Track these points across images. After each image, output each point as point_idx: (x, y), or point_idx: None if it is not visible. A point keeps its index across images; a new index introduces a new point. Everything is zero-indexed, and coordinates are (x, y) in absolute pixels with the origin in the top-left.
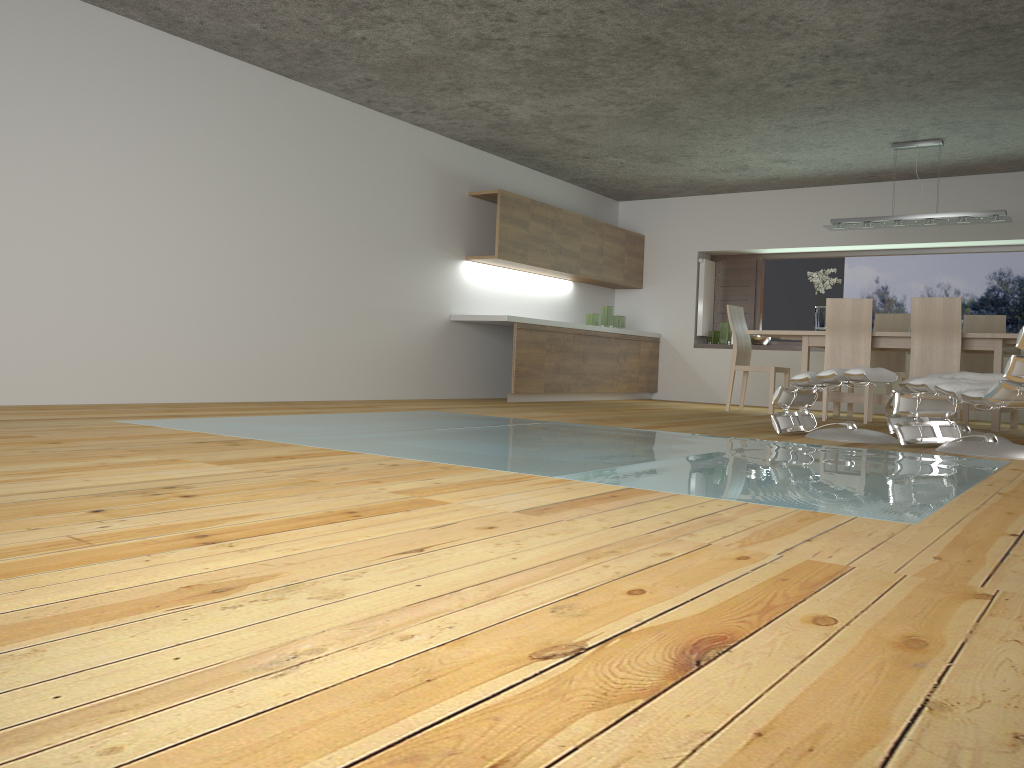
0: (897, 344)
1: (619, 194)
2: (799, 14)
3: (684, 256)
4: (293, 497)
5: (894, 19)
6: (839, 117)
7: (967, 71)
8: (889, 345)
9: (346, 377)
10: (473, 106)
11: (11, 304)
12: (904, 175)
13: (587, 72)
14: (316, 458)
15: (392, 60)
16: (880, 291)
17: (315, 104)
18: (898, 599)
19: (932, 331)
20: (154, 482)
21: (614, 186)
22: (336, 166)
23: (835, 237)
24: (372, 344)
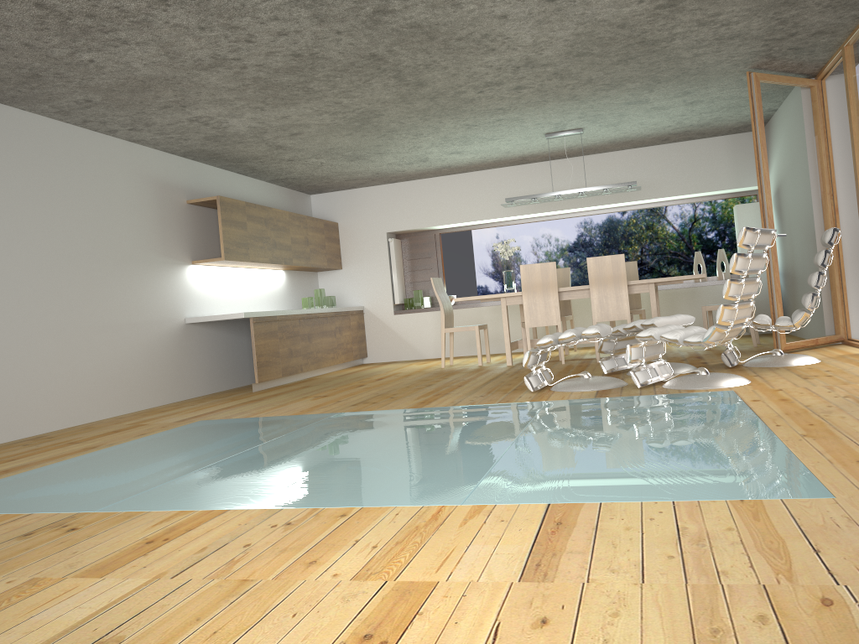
0: (576, 296)
1: (312, 189)
2: (507, 33)
3: (375, 237)
4: (265, 624)
5: (579, 36)
6: (512, 115)
7: (618, 76)
8: (570, 297)
9: (96, 397)
10: (193, 121)
11: None
12: (546, 157)
13: (311, 86)
14: (193, 532)
15: (118, 81)
16: (536, 251)
17: (29, 127)
18: None
19: (605, 283)
20: (60, 641)
21: (310, 182)
22: (58, 188)
23: (498, 211)
24: (117, 359)
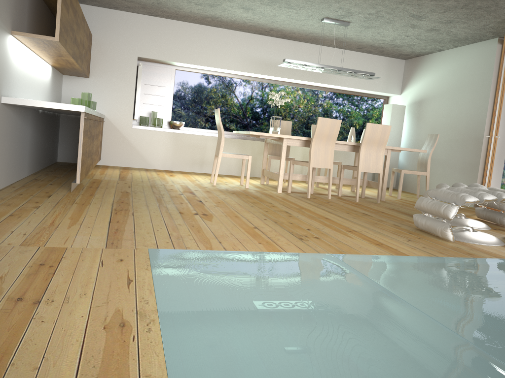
0: (339, 148)
1: None
2: None
3: (126, 58)
4: None
5: None
6: None
7: None
8: (335, 148)
9: None
10: None
11: None
12: (282, 35)
13: None
14: None
15: None
16: (246, 101)
17: None
18: None
19: (372, 144)
20: None
21: None
22: None
23: (234, 65)
24: None
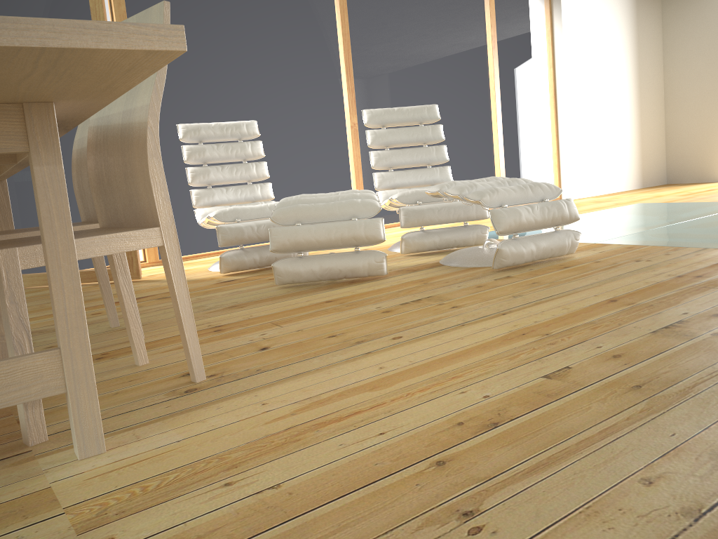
0: None
1: None
2: None
3: None
4: None
5: None
6: None
7: None
8: None
9: None
10: None
11: None
12: None
13: None
14: None
15: None
16: None
17: None
18: (673, 194)
19: None
20: None
21: None
22: None
23: None
24: None
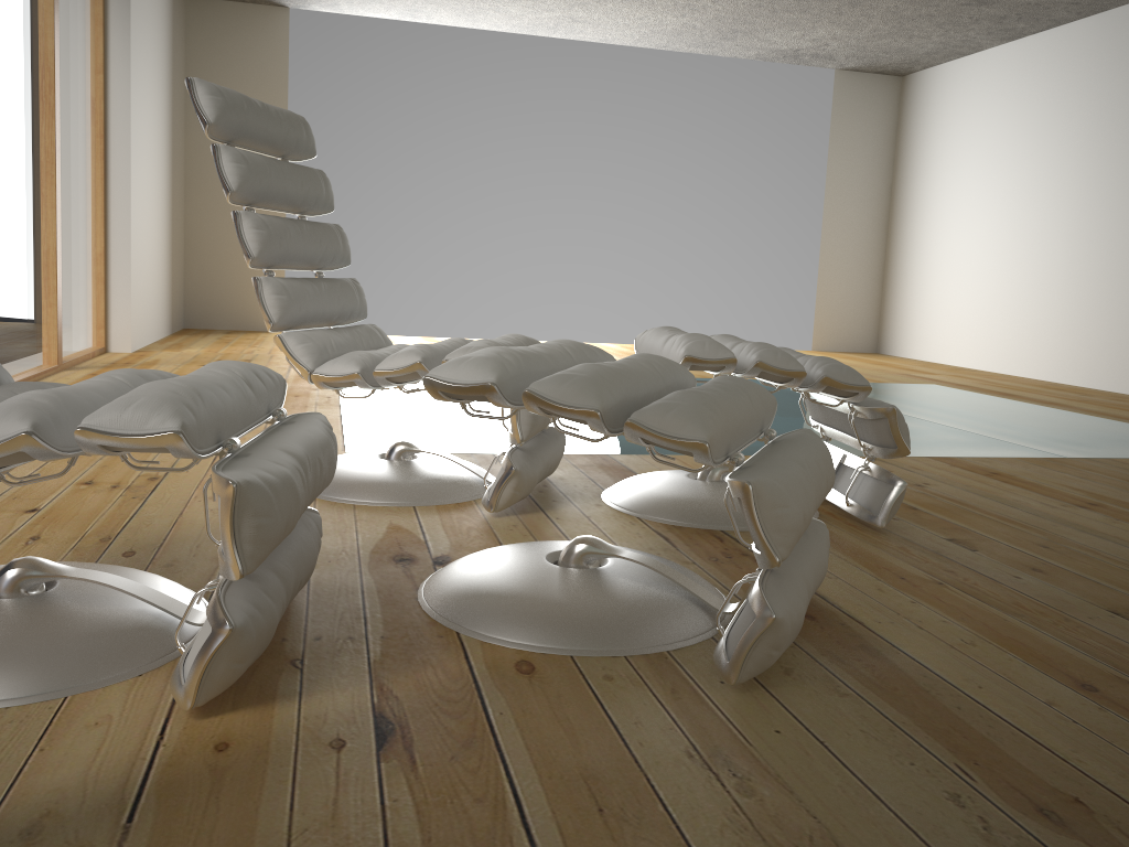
0: None
1: None
2: None
3: None
4: None
5: None
6: None
7: None
8: None
9: None
10: None
11: (1111, 300)
12: None
13: None
14: None
15: None
16: None
17: None
18: None
19: None
20: None
21: None
22: None
23: None
24: None
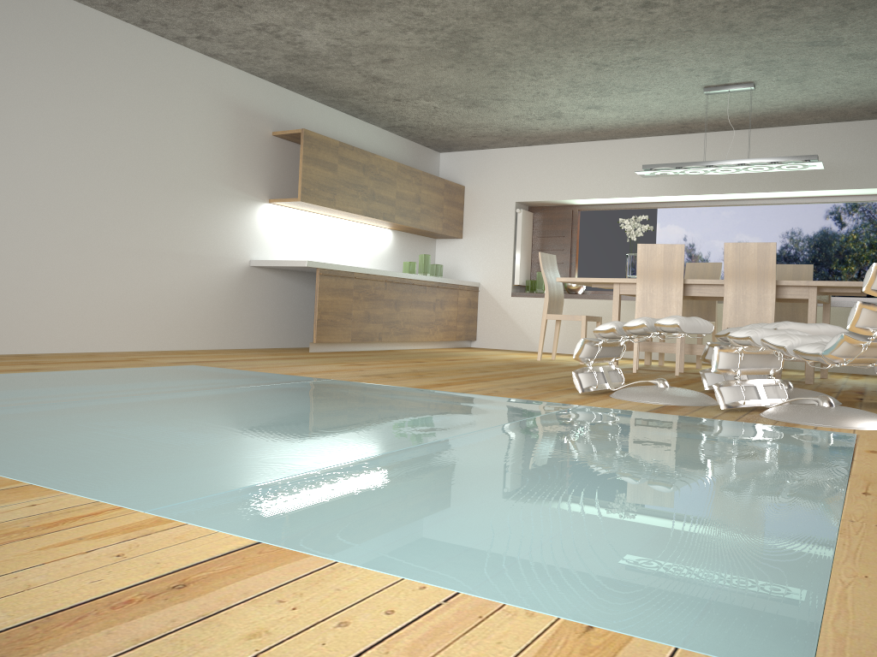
0: (709, 292)
1: (439, 144)
2: None
3: (502, 206)
4: None
5: None
6: (651, 53)
7: None
8: (701, 293)
9: (119, 326)
10: (261, 30)
11: None
12: (714, 126)
13: None
14: None
15: None
16: (690, 242)
17: (76, 19)
18: None
19: (746, 278)
20: None
21: (432, 135)
22: (104, 91)
23: (647, 188)
24: (153, 290)
